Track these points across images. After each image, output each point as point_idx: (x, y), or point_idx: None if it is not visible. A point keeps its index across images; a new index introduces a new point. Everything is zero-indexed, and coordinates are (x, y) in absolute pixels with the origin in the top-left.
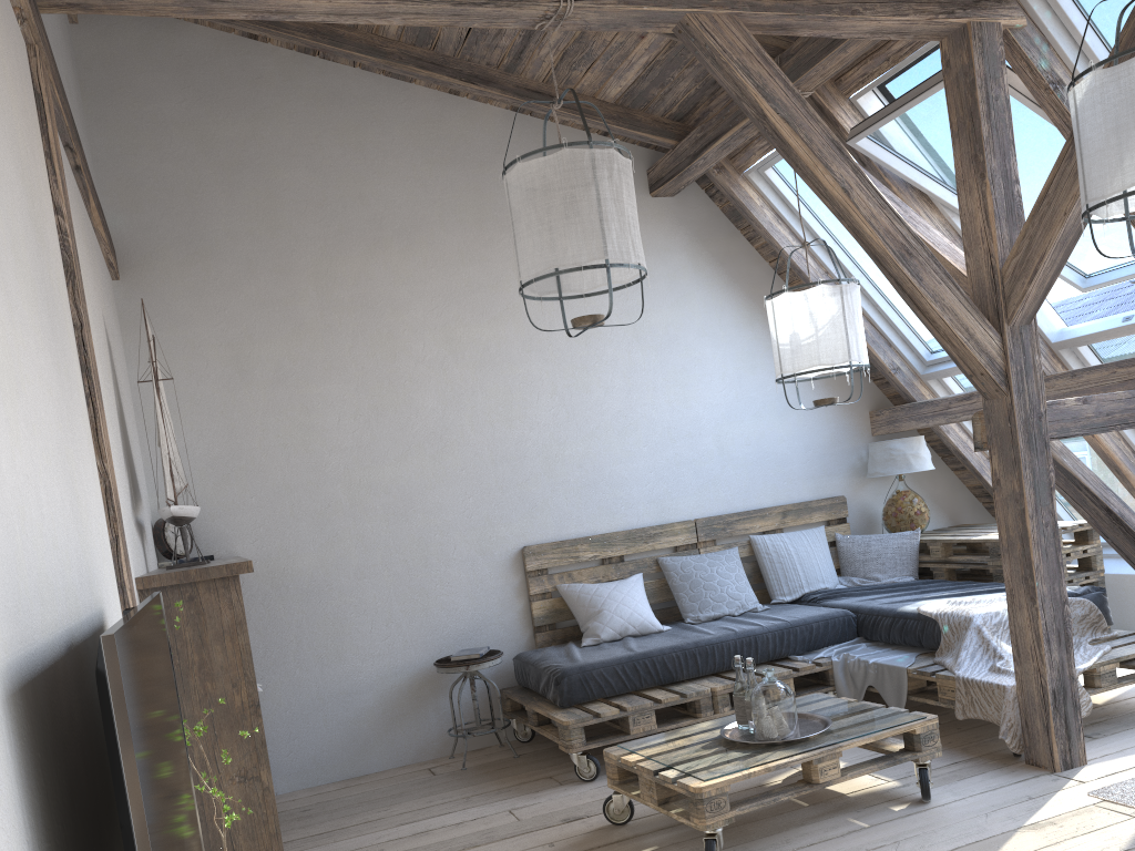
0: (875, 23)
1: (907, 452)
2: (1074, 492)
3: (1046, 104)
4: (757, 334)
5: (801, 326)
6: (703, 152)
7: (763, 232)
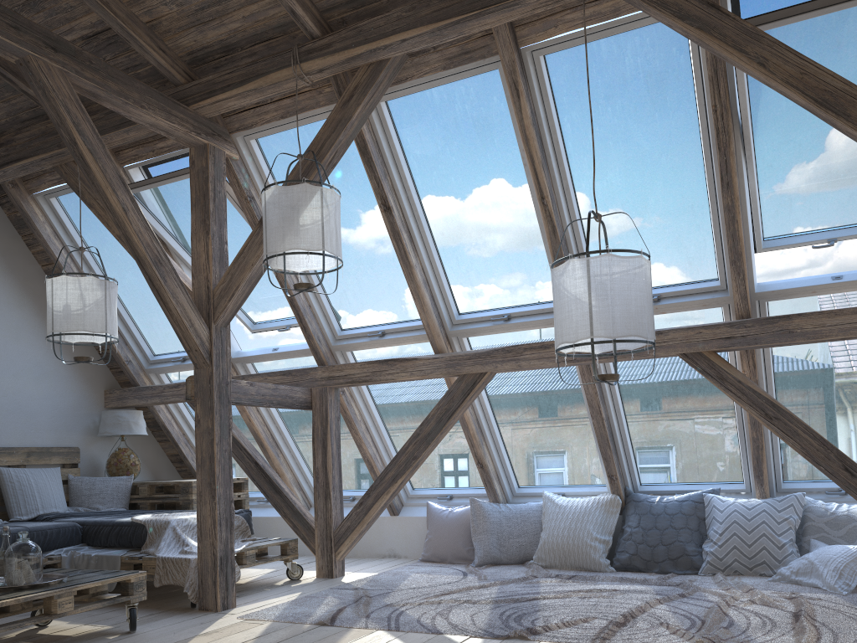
0: (154, 119)
1: (130, 420)
2: (238, 451)
3: (245, 208)
4: (25, 314)
5: (74, 301)
6: (5, 166)
7: (42, 240)
